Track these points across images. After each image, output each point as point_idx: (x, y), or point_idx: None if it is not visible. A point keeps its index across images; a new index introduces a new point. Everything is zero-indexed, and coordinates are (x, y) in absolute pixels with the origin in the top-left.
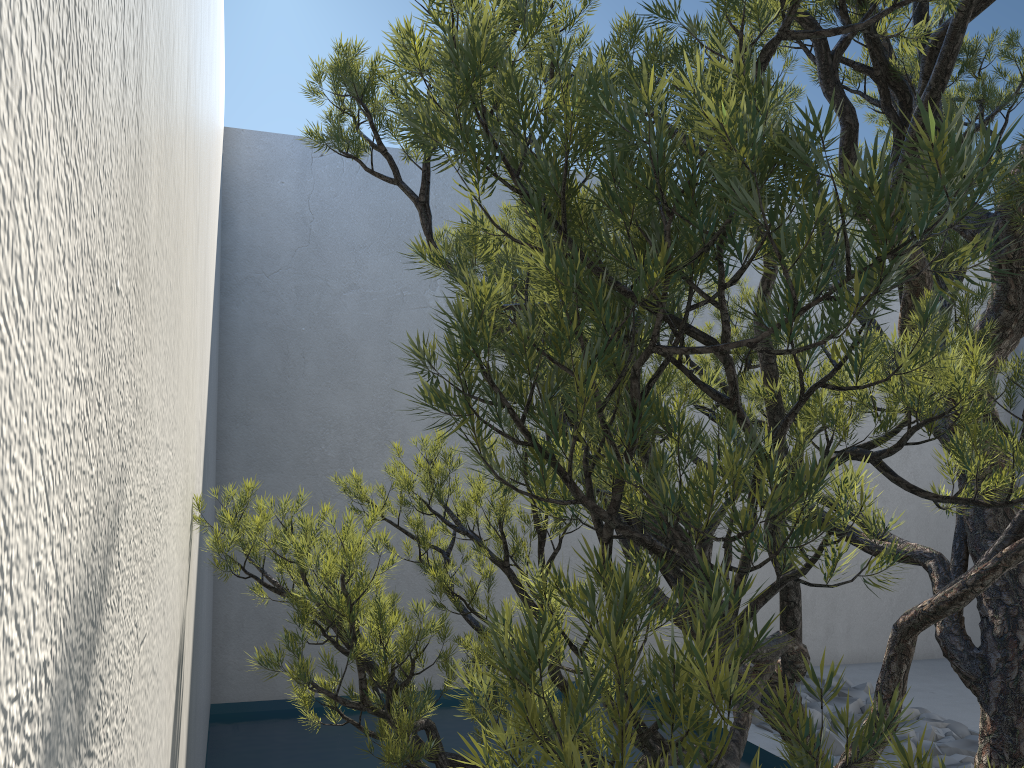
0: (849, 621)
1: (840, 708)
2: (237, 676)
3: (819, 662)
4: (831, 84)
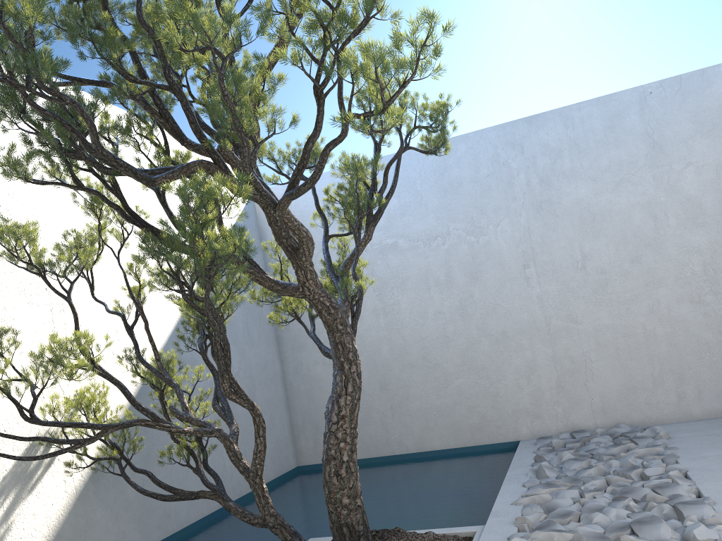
0: (698, 387)
1: (607, 450)
2: (306, 452)
3: (675, 420)
4: (163, 208)
